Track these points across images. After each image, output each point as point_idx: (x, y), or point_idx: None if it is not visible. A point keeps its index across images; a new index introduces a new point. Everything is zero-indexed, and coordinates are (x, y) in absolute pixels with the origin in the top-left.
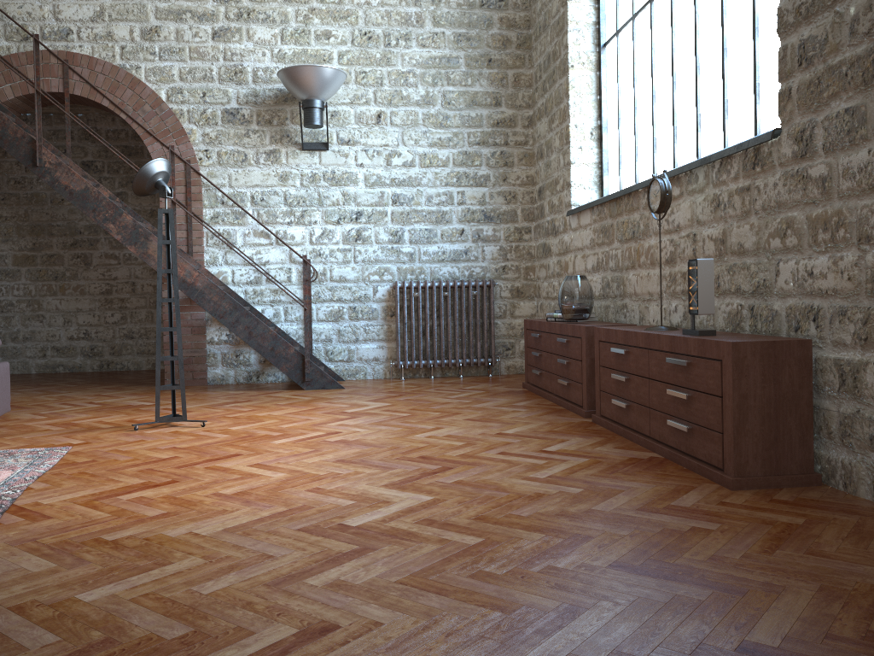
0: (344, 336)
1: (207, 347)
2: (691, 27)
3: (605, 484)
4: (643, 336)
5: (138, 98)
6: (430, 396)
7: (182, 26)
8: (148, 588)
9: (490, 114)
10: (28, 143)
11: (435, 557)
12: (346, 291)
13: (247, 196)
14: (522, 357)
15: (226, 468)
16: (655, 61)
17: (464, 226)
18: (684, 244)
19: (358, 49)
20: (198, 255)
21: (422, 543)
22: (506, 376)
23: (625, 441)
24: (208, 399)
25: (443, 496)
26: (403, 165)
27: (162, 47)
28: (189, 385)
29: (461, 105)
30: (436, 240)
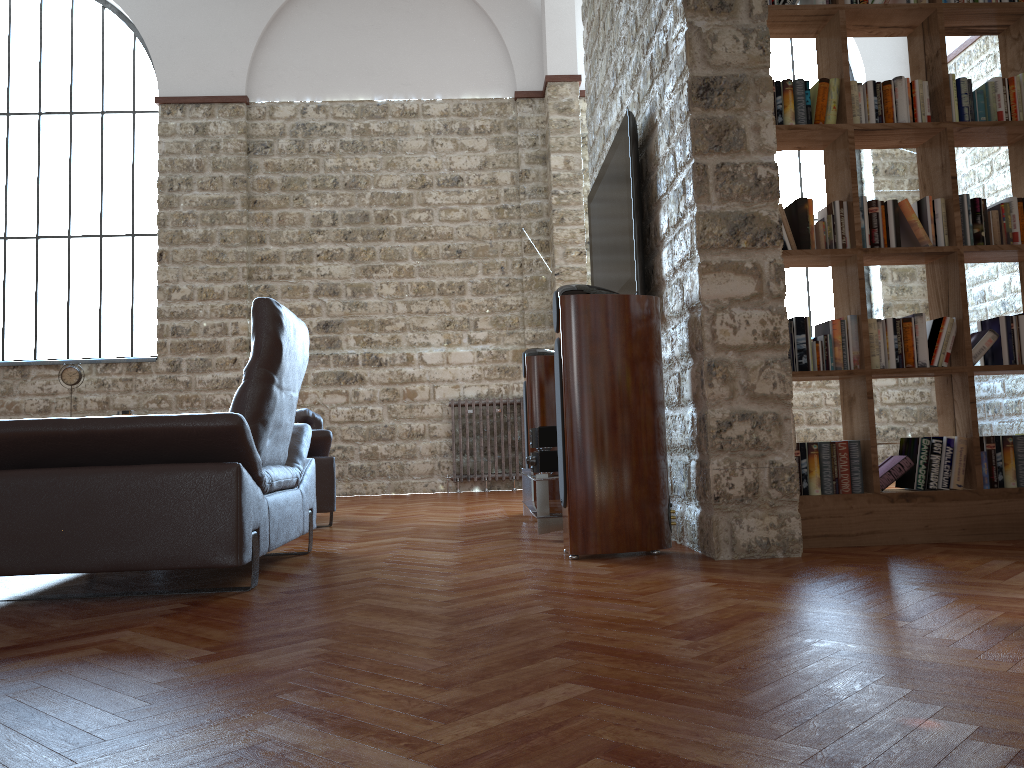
0: None
1: None
2: (31, 275)
3: None
4: None
5: None
6: None
7: None
8: None
9: None
10: None
11: None
12: None
13: None
14: None
15: None
16: None
17: None
18: (62, 402)
19: None
20: None
21: None
22: None
23: None
24: None
25: None
26: None
27: None
28: None
29: None
30: None
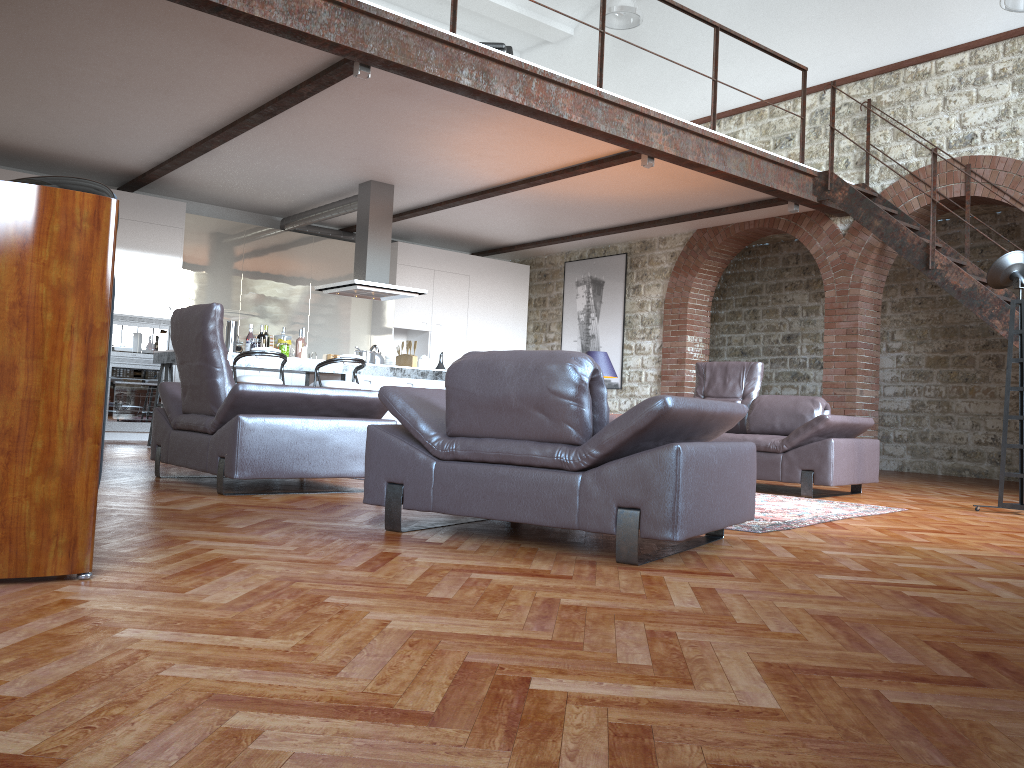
0: None
1: None
2: None
3: None
4: None
5: None
6: None
7: None
8: (866, 557)
9: None
10: (922, 248)
11: None
12: None
13: None
14: None
15: (1020, 537)
16: None
17: None
18: None
19: None
20: None
21: None
22: None
23: None
24: None
25: None
26: None
27: None
28: None
29: None
30: None
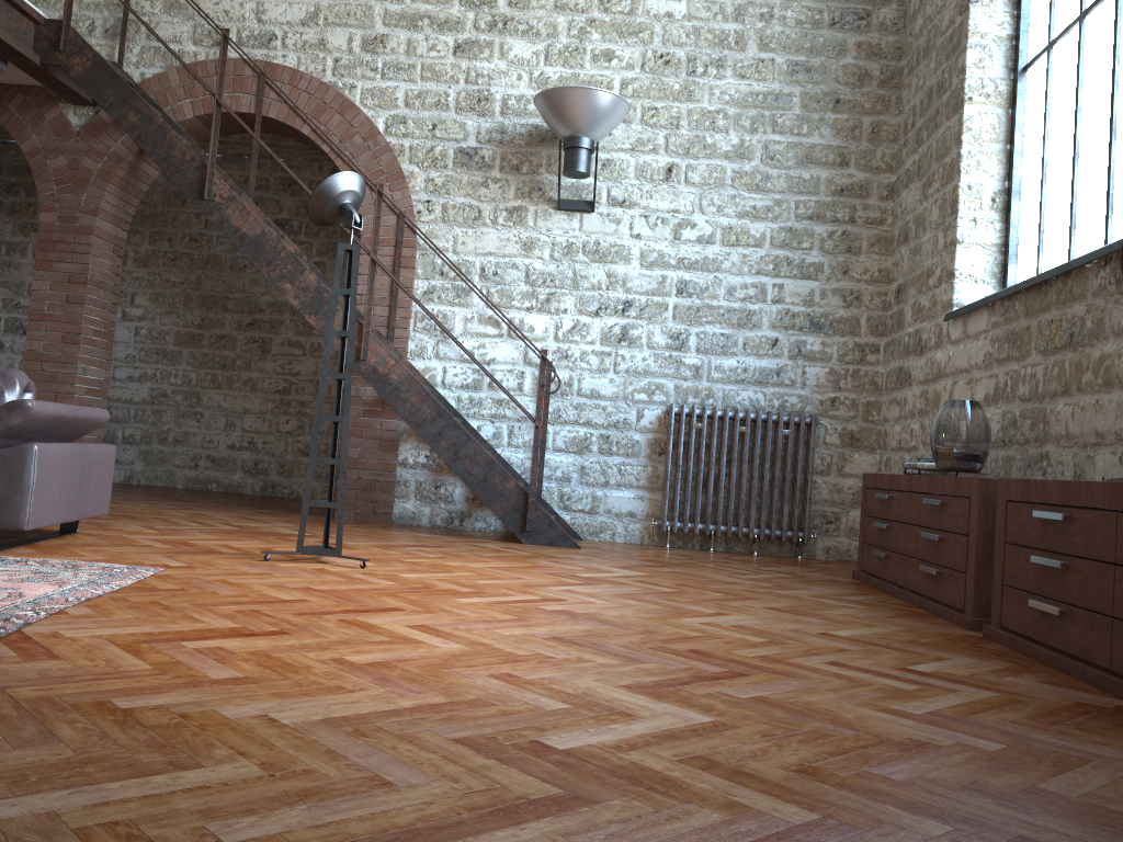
0: (588, 475)
1: (398, 470)
2: None
3: (1047, 743)
4: (1106, 490)
5: (348, 126)
6: (708, 572)
7: (415, 36)
8: (125, 812)
9: (831, 176)
10: (197, 168)
11: (719, 840)
12: (599, 412)
13: (475, 267)
14: (850, 536)
15: (371, 625)
16: (1119, 75)
17: (779, 335)
18: None
19: (648, 77)
20: (400, 342)
21: (692, 805)
22: (824, 561)
23: (1055, 673)
24: (385, 538)
25: (732, 720)
26: (697, 240)
27: (387, 62)
28: (366, 521)
29: (789, 162)
30: (735, 351)
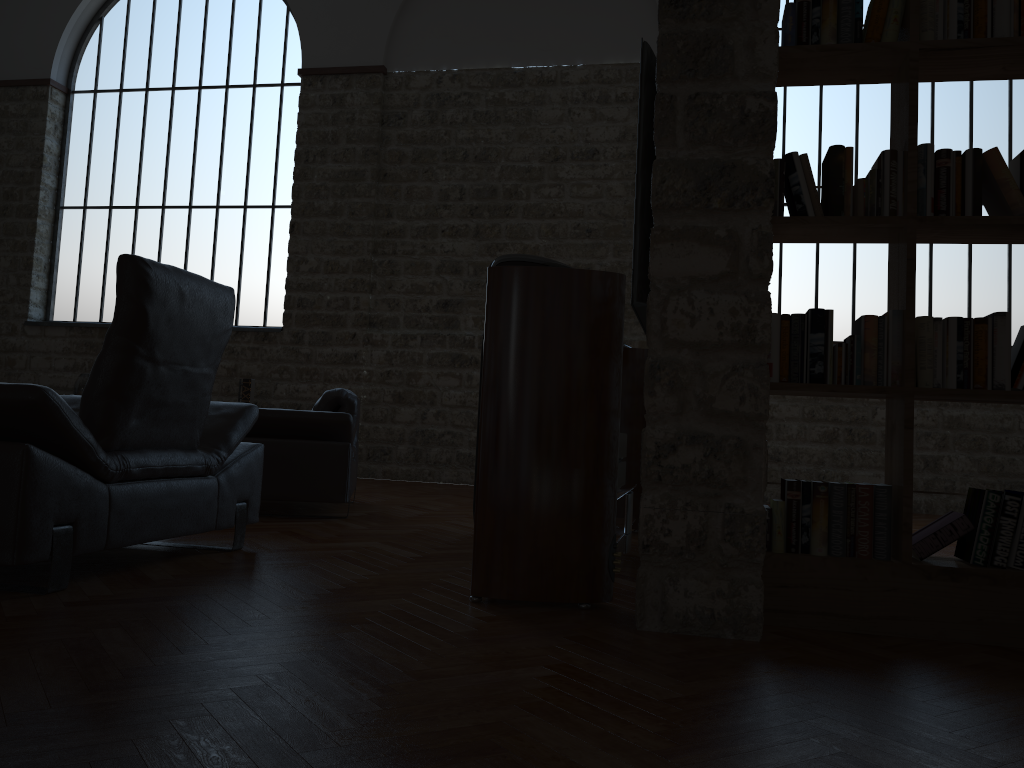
0: None
1: None
2: (182, 243)
3: None
4: None
5: None
6: None
7: None
8: None
9: None
10: None
11: None
12: None
13: None
14: None
15: None
16: (137, 246)
17: None
18: None
19: None
20: None
21: None
22: None
23: None
24: None
25: None
26: None
27: None
28: None
29: None
30: None
